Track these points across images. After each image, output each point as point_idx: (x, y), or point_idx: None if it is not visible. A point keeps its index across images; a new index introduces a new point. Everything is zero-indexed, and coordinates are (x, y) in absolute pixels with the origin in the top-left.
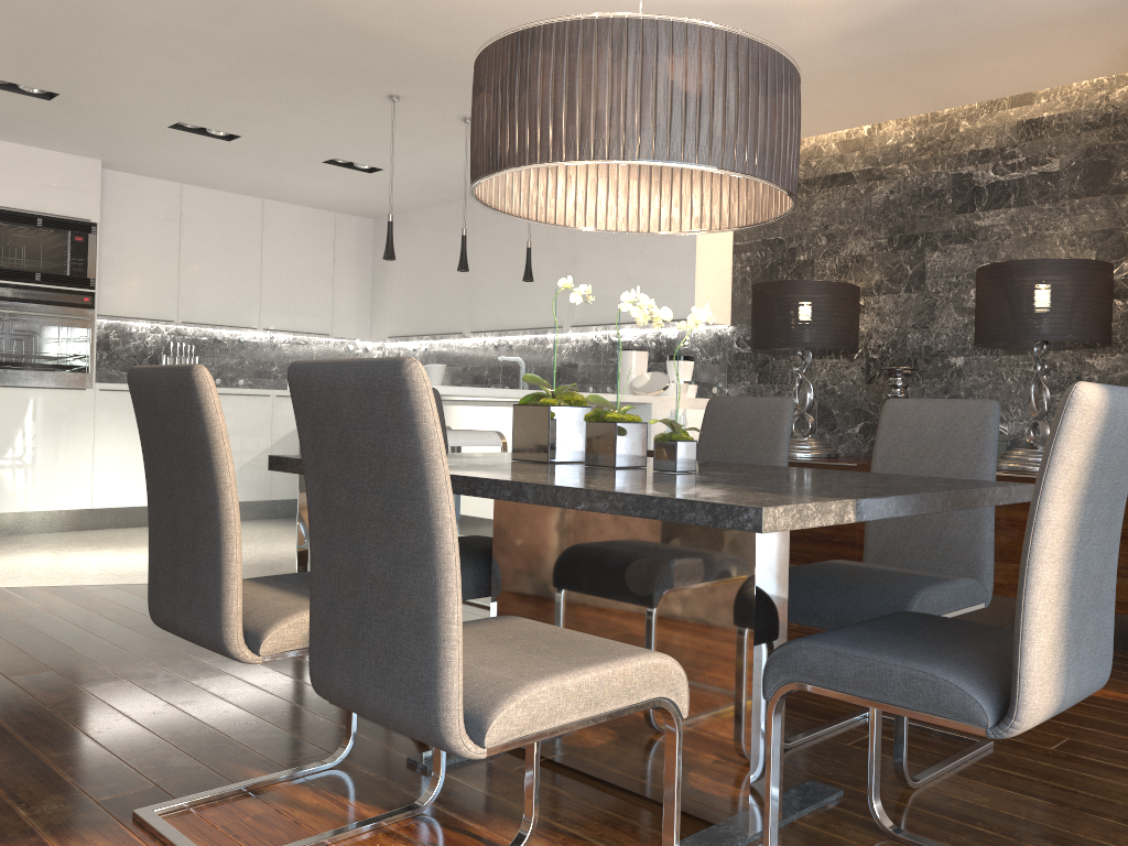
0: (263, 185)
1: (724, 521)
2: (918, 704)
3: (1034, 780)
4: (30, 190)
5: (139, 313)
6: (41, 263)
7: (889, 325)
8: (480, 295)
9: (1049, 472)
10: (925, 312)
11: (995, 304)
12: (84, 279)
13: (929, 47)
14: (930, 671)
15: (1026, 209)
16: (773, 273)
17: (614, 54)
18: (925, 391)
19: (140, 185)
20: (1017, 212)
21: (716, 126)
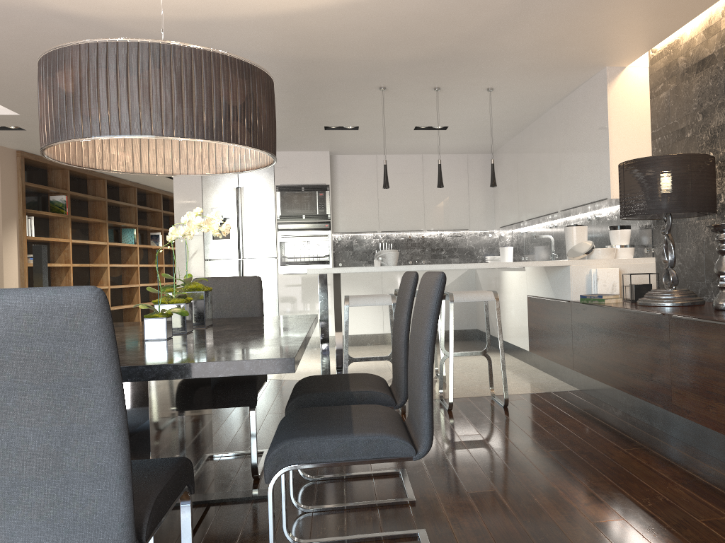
0: (410, 147)
1: None
2: None
3: None
4: (297, 173)
5: (358, 229)
6: (304, 210)
7: None
8: (528, 195)
9: None
10: None
11: None
12: (325, 215)
13: None
14: None
15: None
16: (673, 151)
17: (42, 80)
18: None
19: (355, 160)
20: None
21: (84, 109)
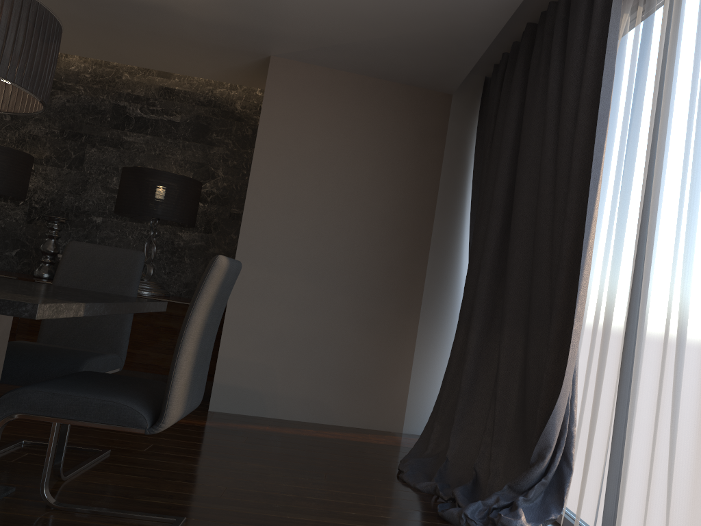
0: None
1: (6, 310)
2: (106, 420)
3: (137, 467)
4: None
5: None
6: None
7: (52, 187)
8: None
9: (199, 297)
10: (80, 184)
11: (133, 191)
12: None
13: (118, 26)
14: (116, 401)
15: (157, 138)
16: None
17: None
18: (72, 235)
19: None
20: (151, 138)
21: (7, 50)
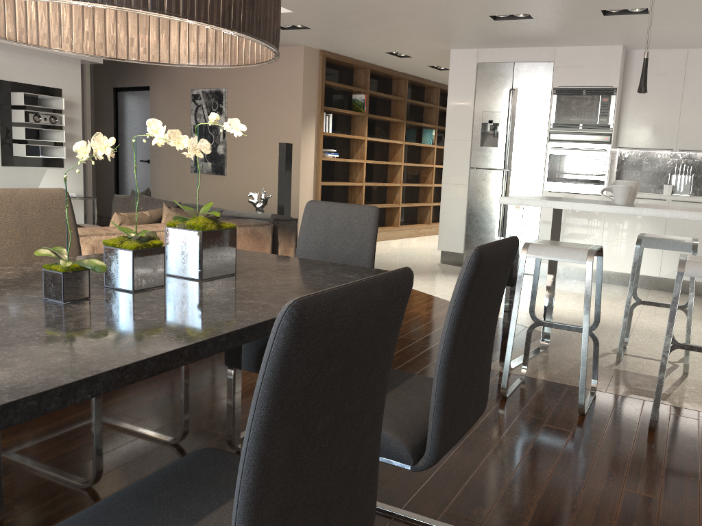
0: None
1: None
2: None
3: None
4: (579, 73)
5: (649, 145)
6: (582, 118)
7: None
8: None
9: None
10: None
11: None
12: (606, 125)
13: None
14: None
15: None
16: None
17: None
18: None
19: (657, 56)
20: None
21: None
